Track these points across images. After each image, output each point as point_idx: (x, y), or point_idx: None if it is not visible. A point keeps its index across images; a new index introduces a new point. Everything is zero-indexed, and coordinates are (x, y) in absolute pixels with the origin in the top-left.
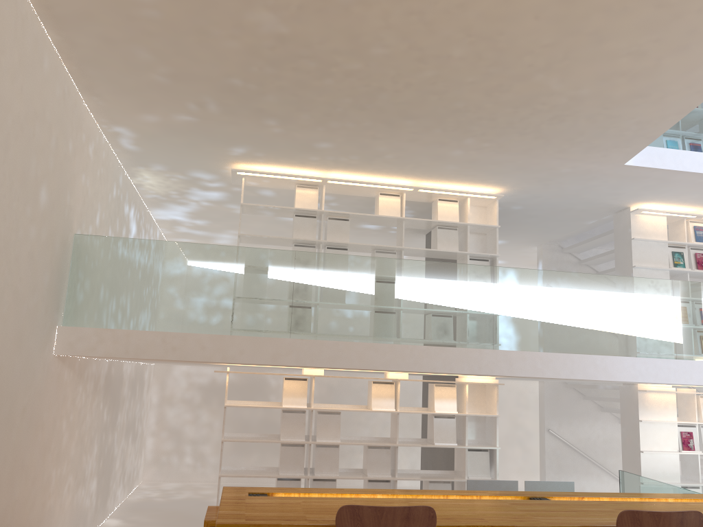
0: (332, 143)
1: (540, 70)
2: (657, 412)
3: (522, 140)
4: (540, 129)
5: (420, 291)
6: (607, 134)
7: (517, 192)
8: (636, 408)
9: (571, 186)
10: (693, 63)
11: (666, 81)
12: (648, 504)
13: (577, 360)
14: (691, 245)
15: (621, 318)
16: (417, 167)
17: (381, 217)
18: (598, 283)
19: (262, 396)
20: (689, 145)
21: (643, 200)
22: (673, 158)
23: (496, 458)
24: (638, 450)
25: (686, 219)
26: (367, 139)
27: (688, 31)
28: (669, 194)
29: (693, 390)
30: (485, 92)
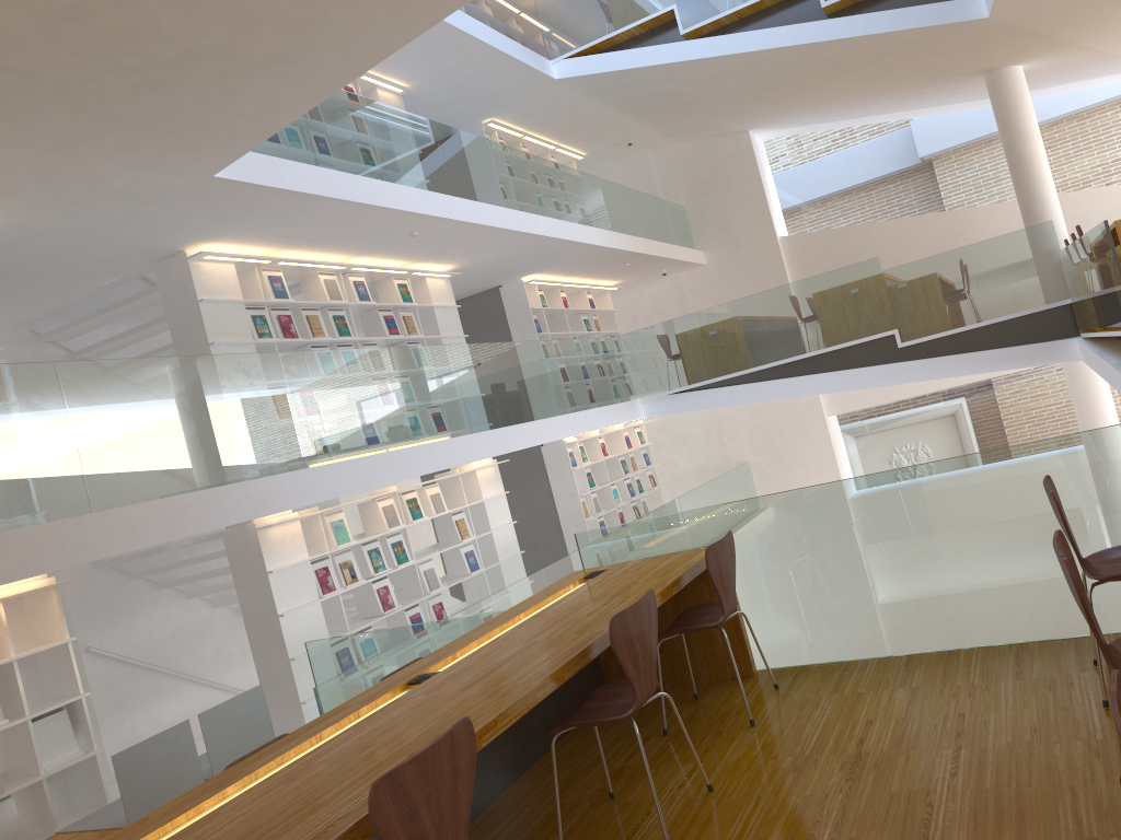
0: None
1: None
2: (285, 553)
3: (71, 122)
4: (112, 103)
5: None
6: (211, 123)
7: (7, 227)
8: (259, 556)
9: (112, 214)
10: (364, 21)
11: (323, 43)
12: (527, 625)
13: (226, 495)
14: (272, 304)
15: (259, 417)
16: None
17: None
18: (219, 369)
19: None
20: (279, 151)
21: (209, 238)
22: (271, 169)
23: (86, 714)
24: (275, 615)
25: (256, 267)
26: None
27: None
28: (248, 227)
29: (315, 509)
30: (41, 17)
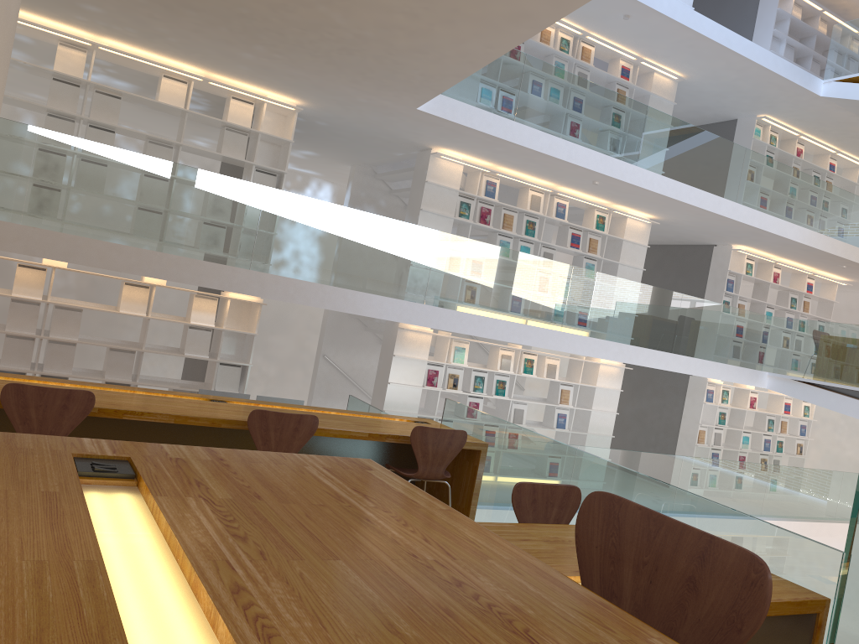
0: (102, 9)
1: (323, 2)
2: (411, 350)
3: (314, 61)
4: (331, 56)
5: (181, 199)
6: (396, 78)
7: (319, 109)
8: (393, 344)
9: (372, 116)
10: (461, 37)
11: (440, 45)
12: (307, 413)
13: (330, 292)
14: (480, 198)
15: (382, 258)
16: (206, 58)
17: (160, 104)
18: (368, 222)
19: (3, 280)
20: (485, 102)
21: (443, 145)
22: (465, 113)
23: (247, 375)
24: (387, 381)
25: (482, 172)
26: (144, 16)
27: (452, 9)
28: (464, 145)
29: (449, 333)
30: (270, 7)
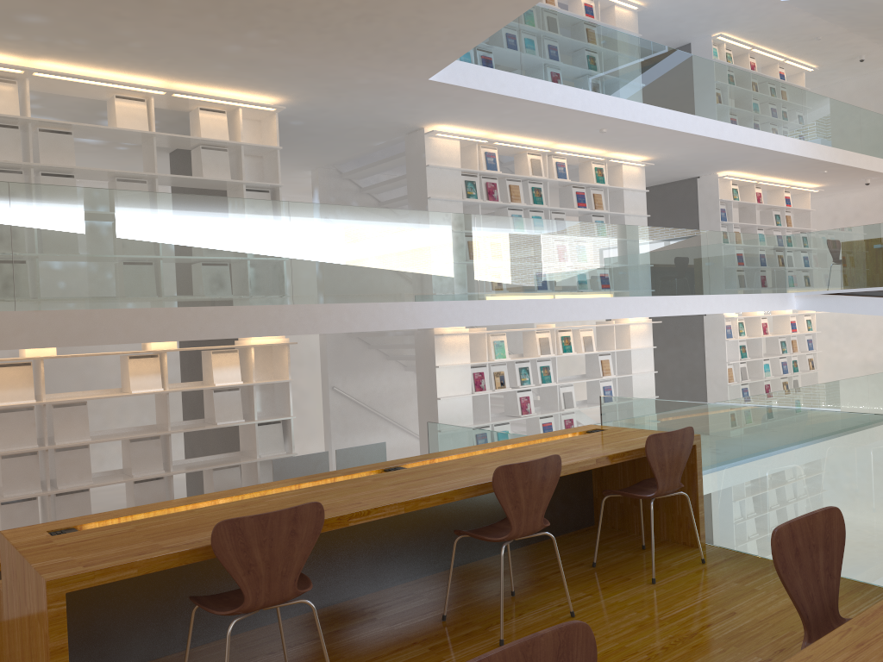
0: (48, 17)
1: None
2: (452, 356)
3: (320, 40)
4: (344, 28)
5: (199, 237)
6: (417, 43)
7: (301, 104)
8: (432, 354)
9: (366, 100)
10: None
11: None
12: (495, 454)
13: (386, 309)
14: (483, 173)
15: (427, 258)
16: (174, 62)
17: (122, 131)
18: (404, 220)
19: None
20: (490, 61)
21: (439, 121)
22: (476, 75)
23: (291, 429)
24: (435, 398)
25: (477, 144)
26: (106, 18)
27: None
28: (466, 116)
29: (484, 329)
30: None
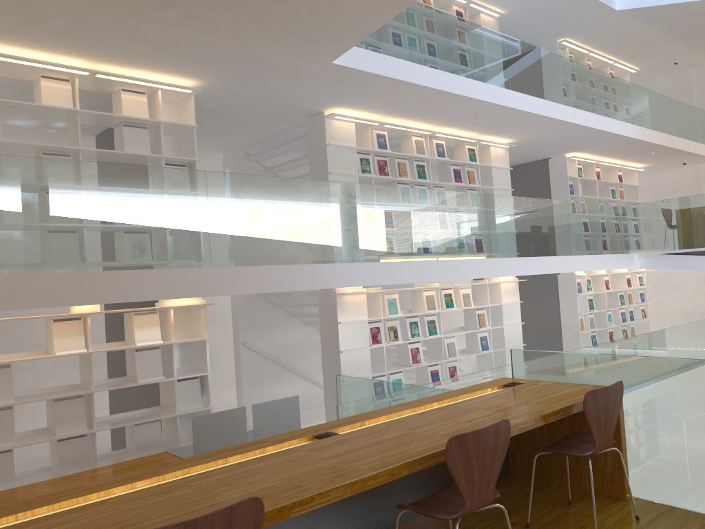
0: None
1: None
2: (352, 313)
3: (235, 20)
4: (257, 8)
5: (120, 203)
6: (324, 25)
7: (215, 87)
8: (334, 312)
9: (274, 84)
10: None
11: None
12: (426, 414)
13: (297, 271)
14: (375, 152)
15: (333, 224)
16: (96, 42)
17: (47, 108)
18: (312, 189)
19: None
20: (384, 49)
21: (338, 105)
22: (373, 61)
23: (208, 384)
24: (338, 351)
25: (370, 127)
26: None
27: None
28: (361, 100)
29: (378, 288)
30: None
